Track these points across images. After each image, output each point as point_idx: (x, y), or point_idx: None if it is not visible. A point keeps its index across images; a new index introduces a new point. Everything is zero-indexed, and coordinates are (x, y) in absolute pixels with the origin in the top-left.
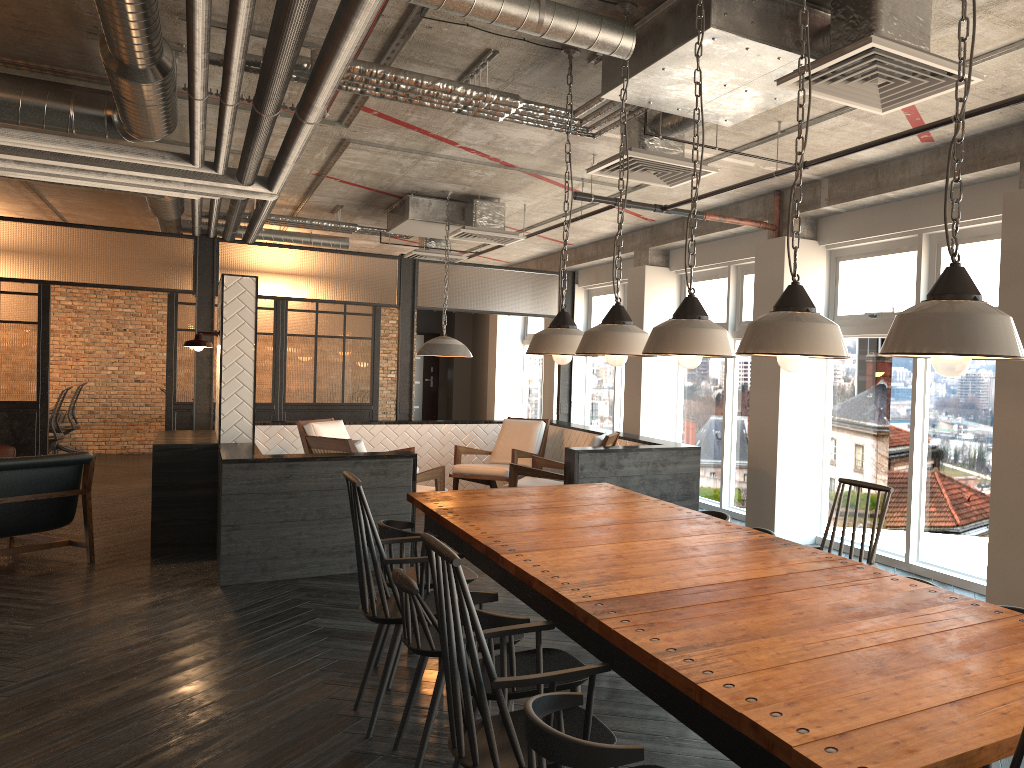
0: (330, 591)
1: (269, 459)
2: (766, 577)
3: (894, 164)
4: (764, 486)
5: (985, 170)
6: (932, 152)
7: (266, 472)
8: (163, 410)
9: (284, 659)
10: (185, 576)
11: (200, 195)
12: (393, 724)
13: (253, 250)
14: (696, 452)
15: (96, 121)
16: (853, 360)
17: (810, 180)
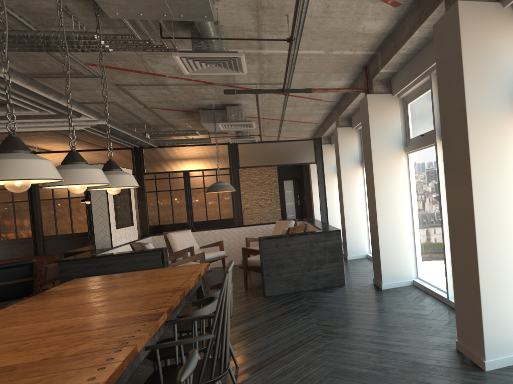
0: None
1: (81, 258)
2: (11, 366)
3: (399, 30)
4: (376, 251)
5: (432, 14)
6: (411, 13)
7: (81, 265)
8: None
9: None
10: None
11: (80, 127)
12: None
13: (158, 150)
14: (338, 233)
15: None
16: (418, 166)
17: (371, 55)
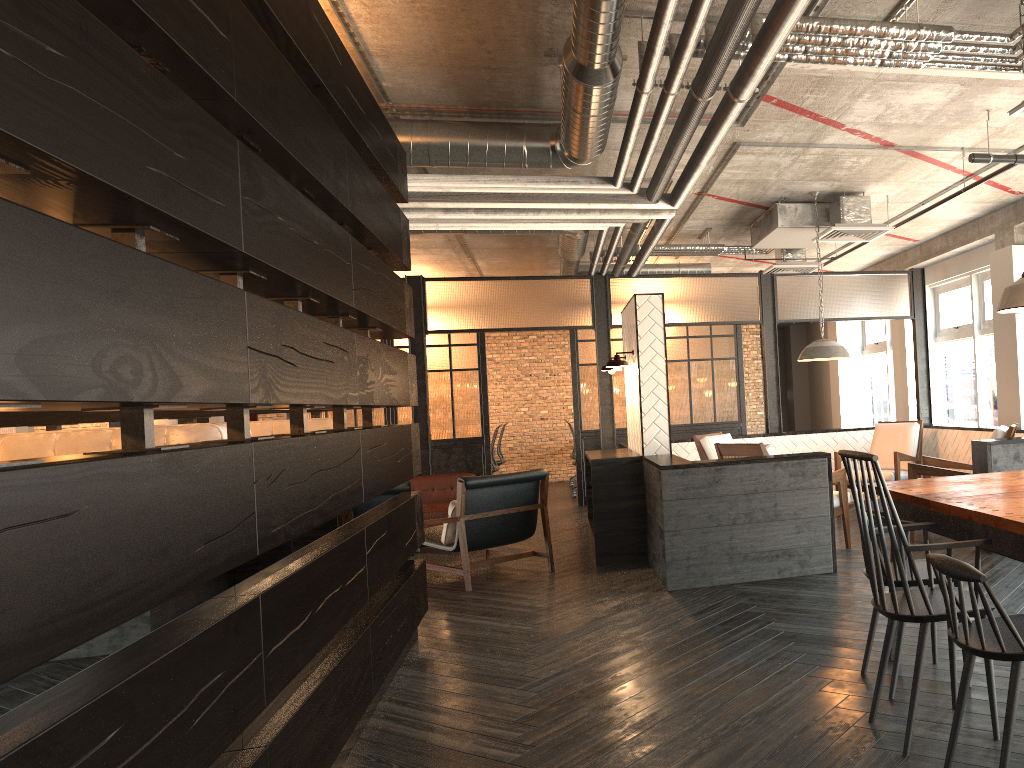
0: (769, 596)
1: (699, 464)
2: None
3: None
4: None
5: None
6: None
7: (698, 477)
8: (563, 443)
9: (765, 663)
10: (633, 582)
11: (609, 224)
12: (923, 741)
13: (636, 283)
14: None
15: (543, 152)
16: None
17: None
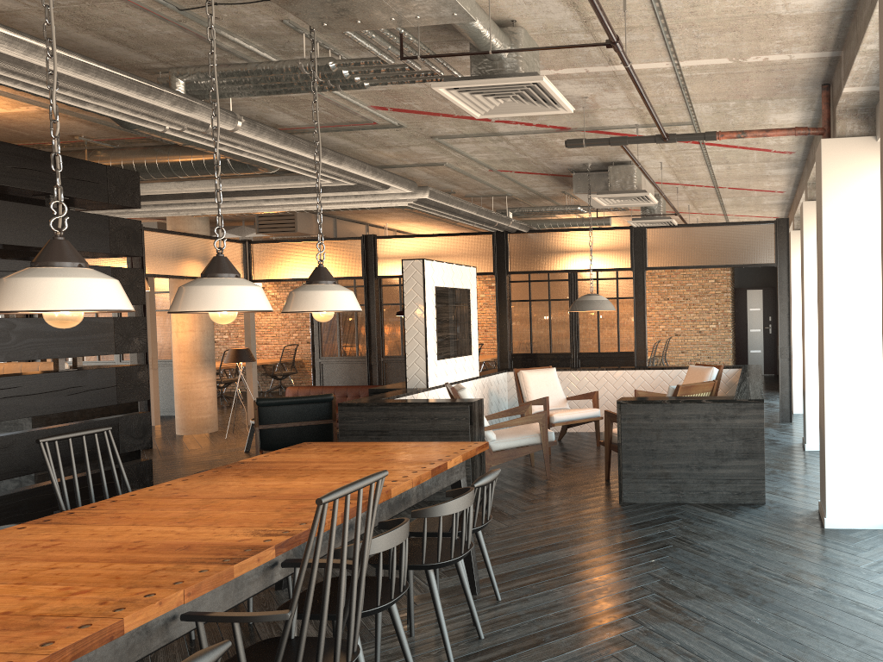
0: None
1: (366, 403)
2: None
3: (861, 0)
4: (822, 450)
5: None
6: None
7: (365, 414)
8: None
9: None
10: None
11: (400, 202)
12: None
13: (529, 237)
14: (758, 405)
15: (241, 162)
16: None
17: (829, 59)
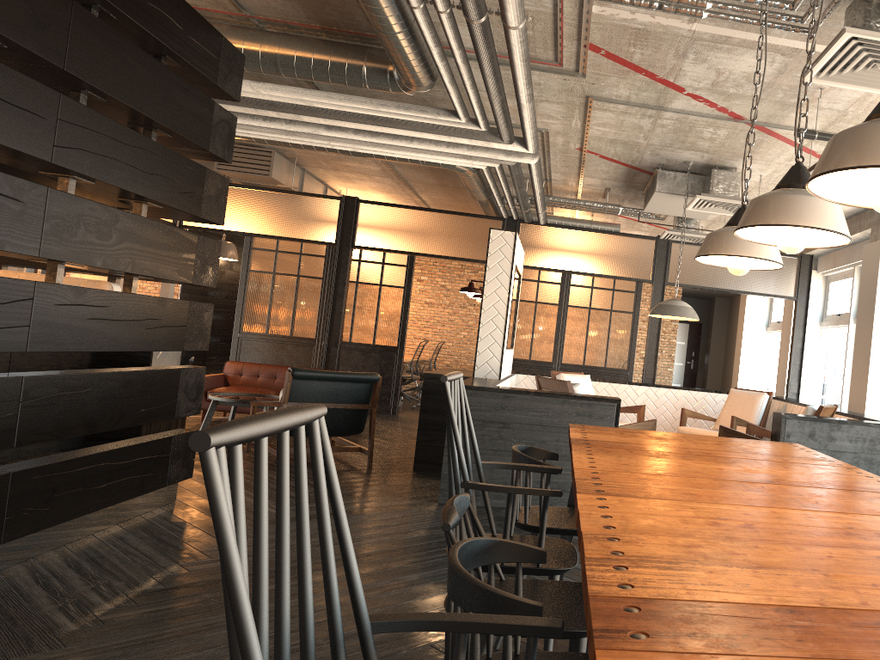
0: None
1: (489, 388)
2: None
3: None
4: None
5: None
6: None
7: (486, 400)
8: None
9: (427, 587)
10: (421, 490)
11: (484, 163)
12: None
13: (544, 230)
14: None
15: (381, 74)
16: None
17: None
